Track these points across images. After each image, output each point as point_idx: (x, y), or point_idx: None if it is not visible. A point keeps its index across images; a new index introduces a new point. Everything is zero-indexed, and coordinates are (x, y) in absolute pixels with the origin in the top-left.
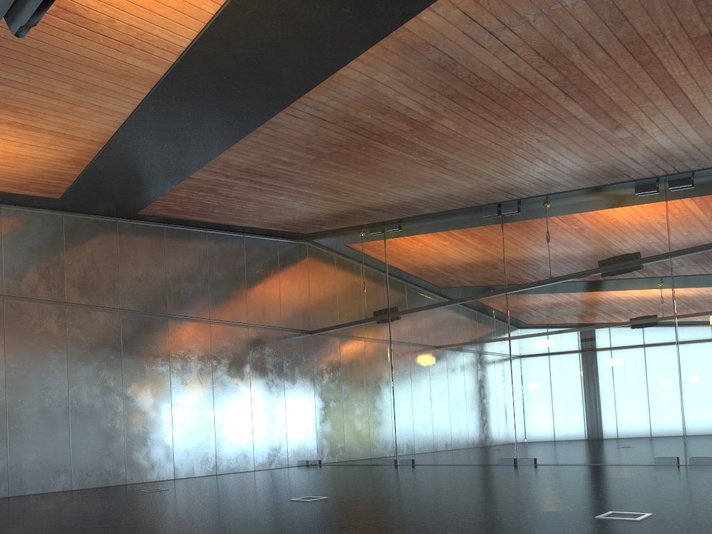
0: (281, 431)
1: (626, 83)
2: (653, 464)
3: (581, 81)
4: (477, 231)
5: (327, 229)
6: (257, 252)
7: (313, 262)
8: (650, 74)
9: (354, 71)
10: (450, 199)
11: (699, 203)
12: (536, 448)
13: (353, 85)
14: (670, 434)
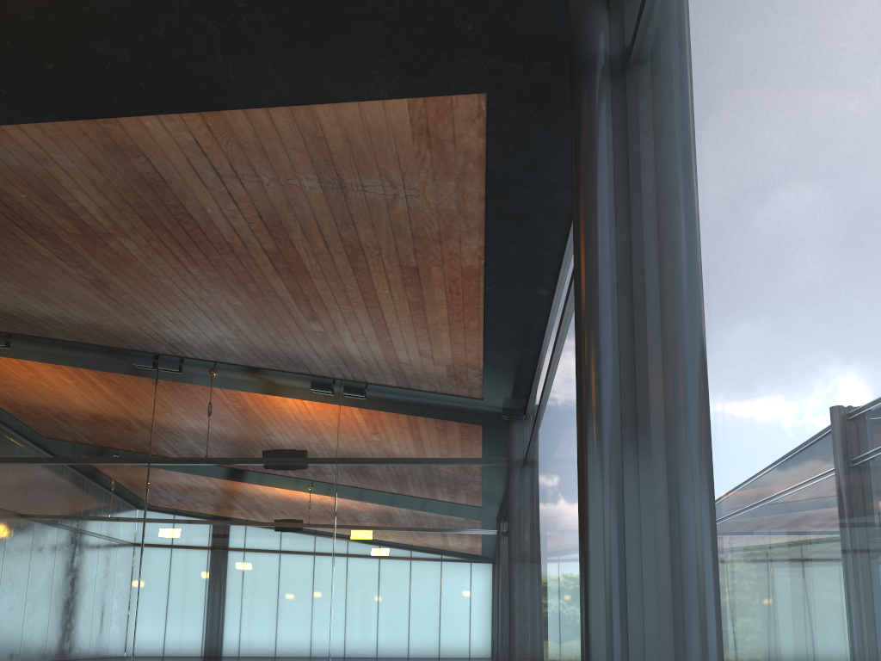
0: None
1: (335, 281)
2: None
3: (294, 261)
4: (122, 380)
5: None
6: None
7: None
8: (358, 281)
9: (26, 136)
10: (96, 331)
11: (369, 416)
12: None
13: (17, 150)
14: (316, 654)
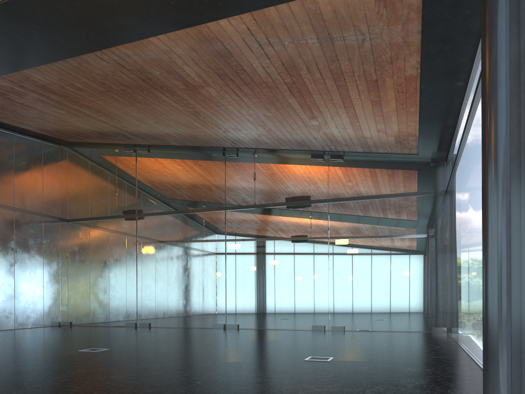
0: (39, 298)
1: (326, 94)
2: (311, 329)
3: (302, 86)
4: (207, 164)
5: (88, 141)
6: (25, 149)
7: (73, 165)
8: (340, 93)
9: (159, 41)
10: (193, 139)
11: (346, 172)
12: (239, 318)
13: (155, 49)
14: (321, 311)
